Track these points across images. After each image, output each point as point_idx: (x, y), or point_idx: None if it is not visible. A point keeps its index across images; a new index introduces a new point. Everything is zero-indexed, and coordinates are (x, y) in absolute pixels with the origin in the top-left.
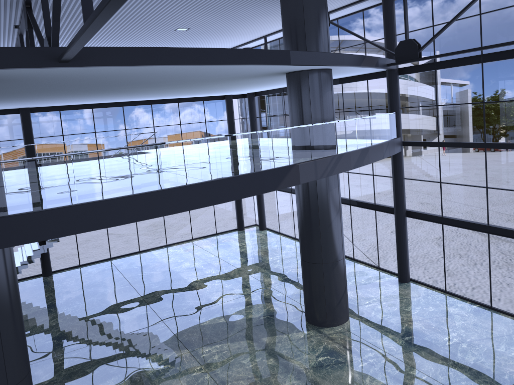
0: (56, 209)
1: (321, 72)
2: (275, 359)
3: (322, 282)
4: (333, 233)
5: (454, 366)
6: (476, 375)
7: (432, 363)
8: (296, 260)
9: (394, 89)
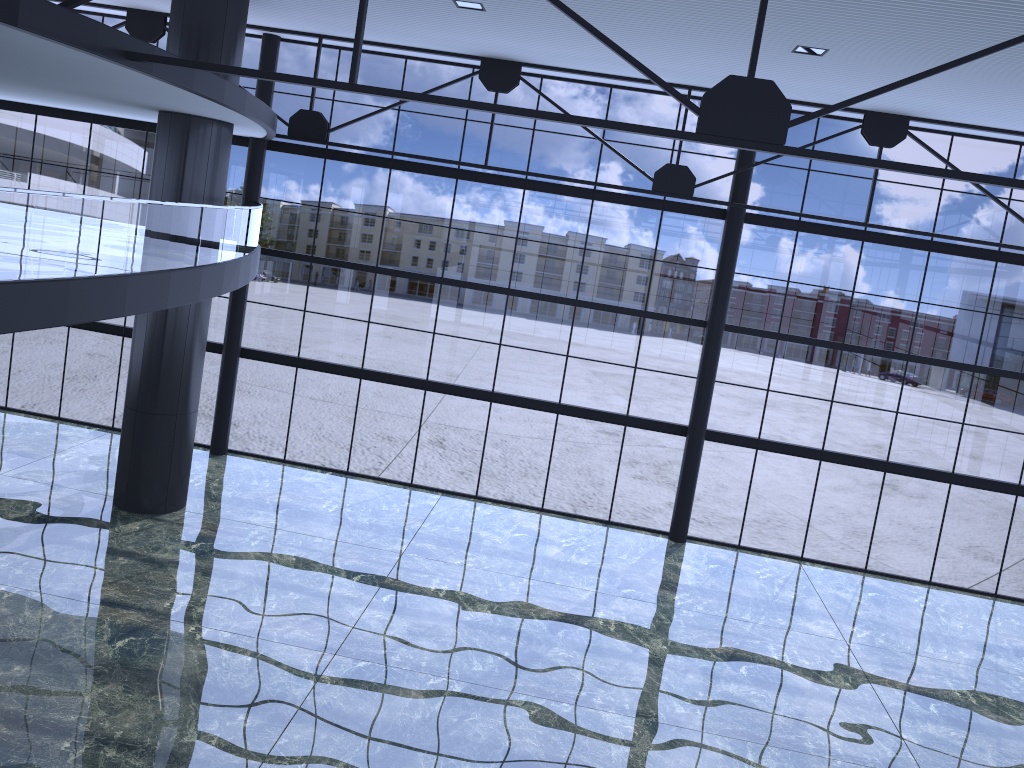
0: (82, 280)
1: (228, 128)
2: (128, 557)
3: (171, 444)
4: (198, 369)
5: (354, 528)
6: (380, 532)
7: (330, 529)
8: (1, 434)
9: (259, 169)
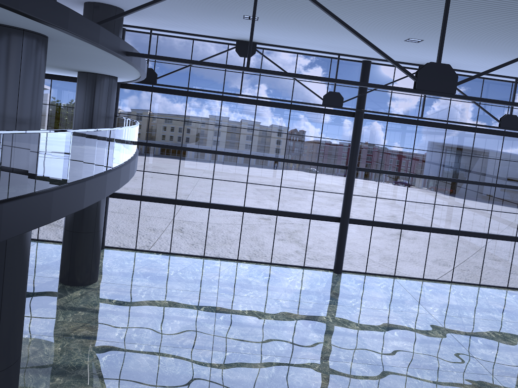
0: (110, 173)
1: (116, 80)
2: (83, 311)
3: (92, 247)
4: (104, 207)
5: (188, 283)
6: (201, 283)
7: (176, 284)
8: None
9: (117, 98)
